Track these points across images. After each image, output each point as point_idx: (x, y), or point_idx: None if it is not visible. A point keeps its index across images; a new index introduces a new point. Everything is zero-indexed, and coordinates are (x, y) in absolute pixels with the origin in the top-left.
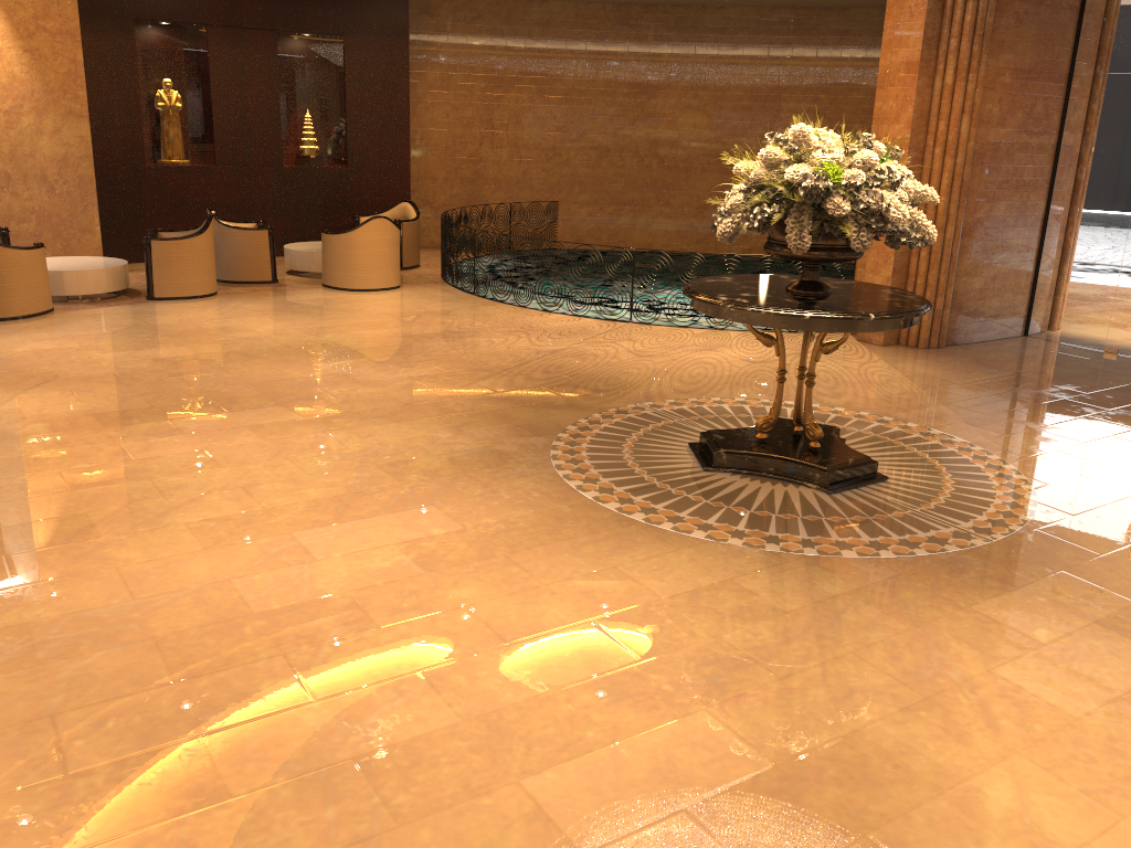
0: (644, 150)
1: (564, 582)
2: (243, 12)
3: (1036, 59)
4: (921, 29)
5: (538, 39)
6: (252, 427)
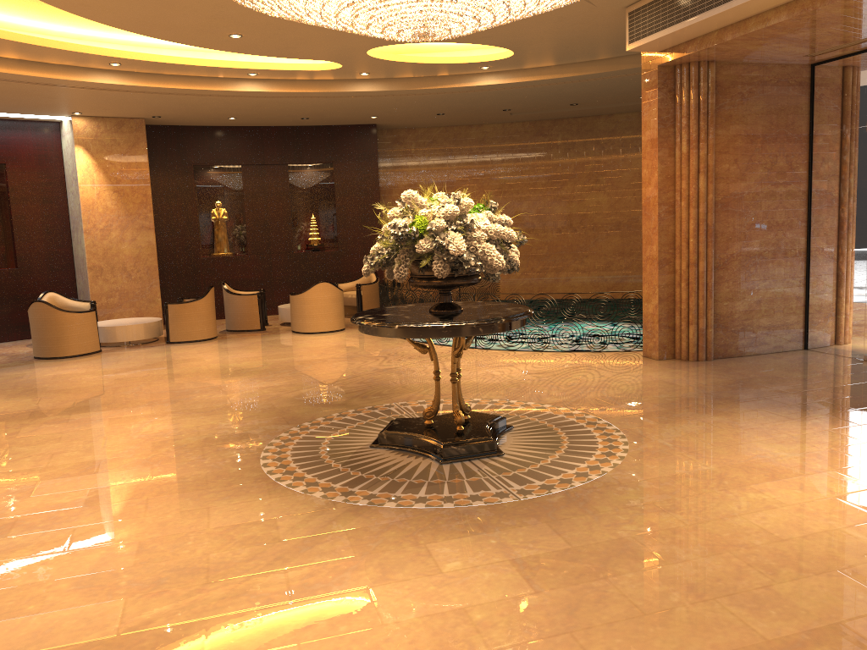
0: (561, 223)
1: (160, 515)
2: (265, 155)
3: (769, 125)
4: (656, 114)
5: (477, 151)
6: (112, 419)
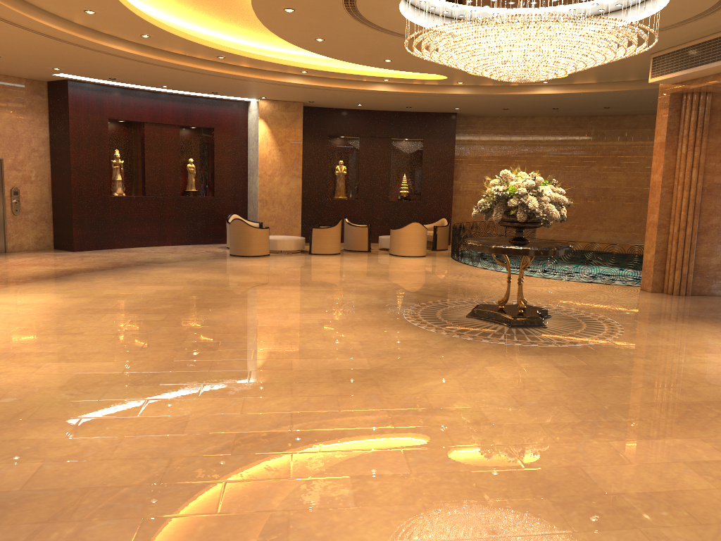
0: (587, 194)
1: (363, 332)
2: (376, 130)
3: None
4: (666, 125)
5: (528, 136)
6: (305, 290)
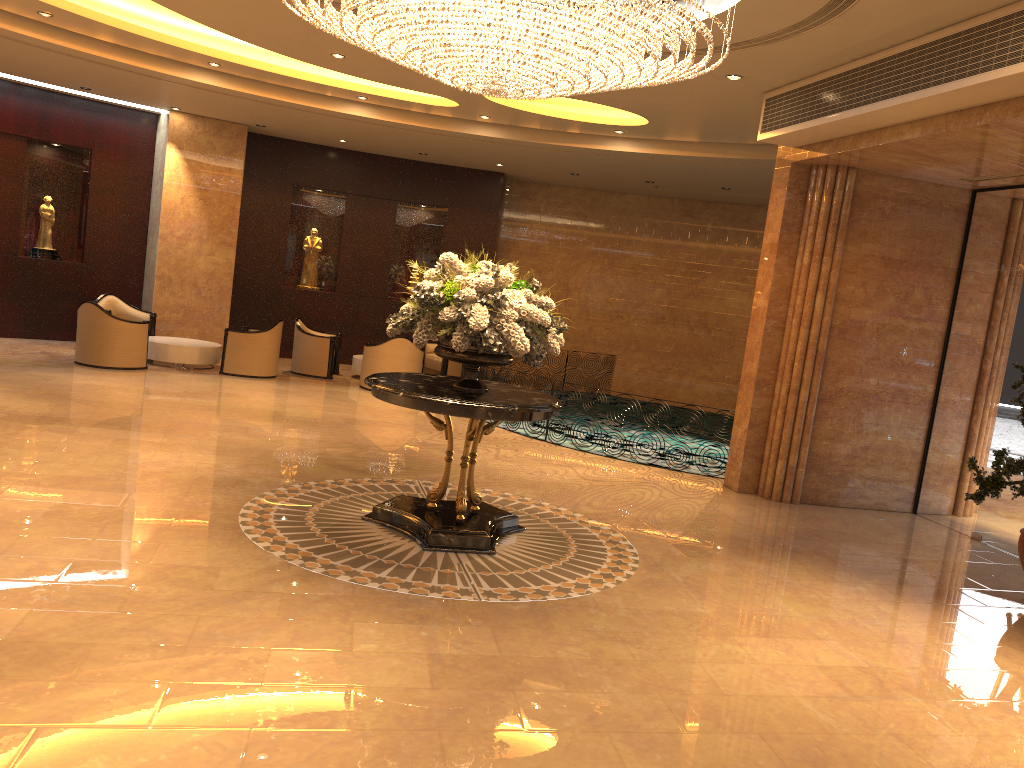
0: (694, 321)
1: (109, 541)
2: (374, 186)
3: (911, 251)
4: (781, 216)
5: (614, 223)
6: (117, 439)
